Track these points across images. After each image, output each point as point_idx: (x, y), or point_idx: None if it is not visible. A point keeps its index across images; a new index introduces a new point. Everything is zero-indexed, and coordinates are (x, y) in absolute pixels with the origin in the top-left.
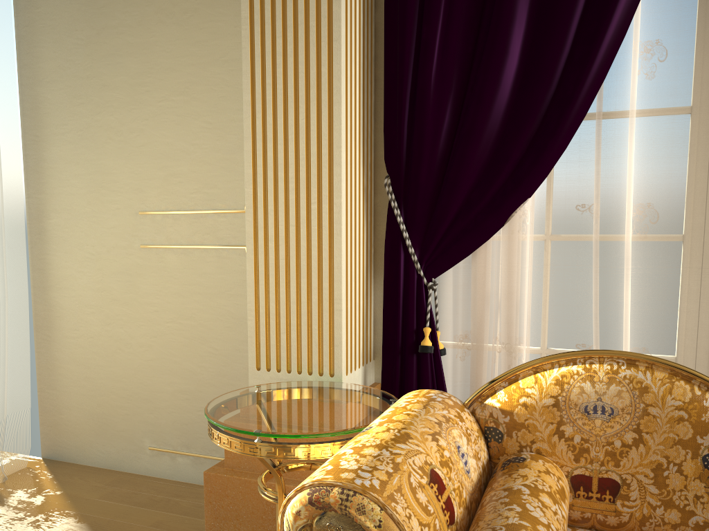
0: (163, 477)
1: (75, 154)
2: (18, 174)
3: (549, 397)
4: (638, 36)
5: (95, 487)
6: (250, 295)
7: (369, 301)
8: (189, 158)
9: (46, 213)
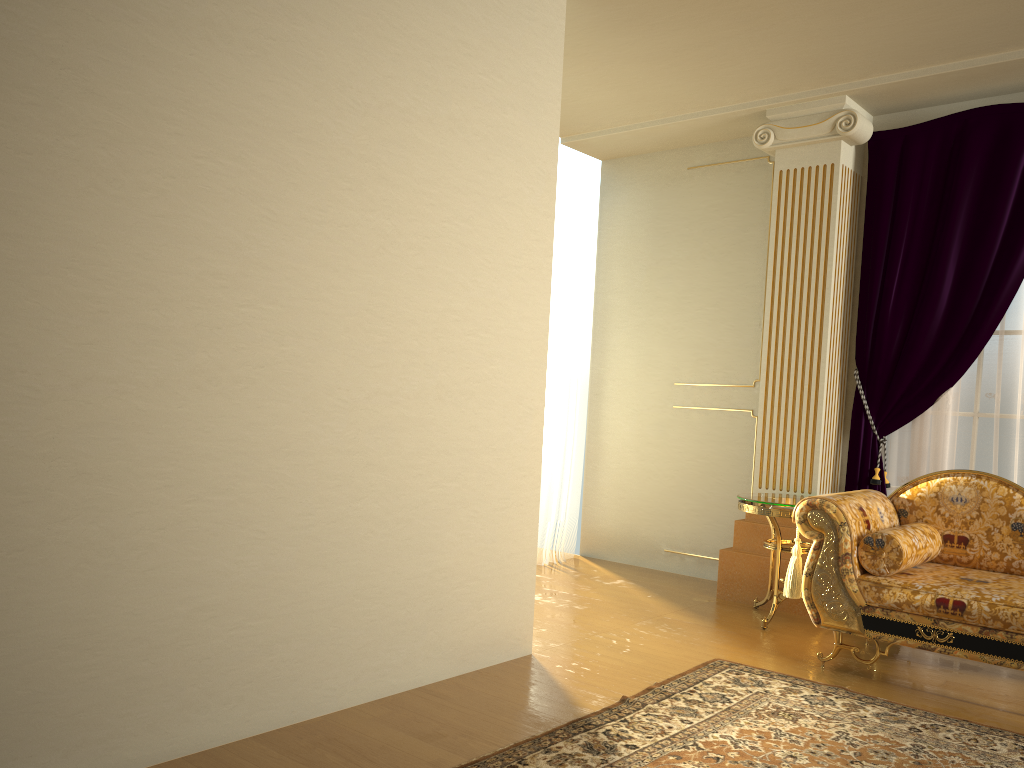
0: (672, 572)
1: (631, 341)
2: (588, 353)
3: (932, 492)
4: None
5: (627, 570)
6: (758, 440)
7: (838, 451)
8: (714, 348)
9: (604, 381)
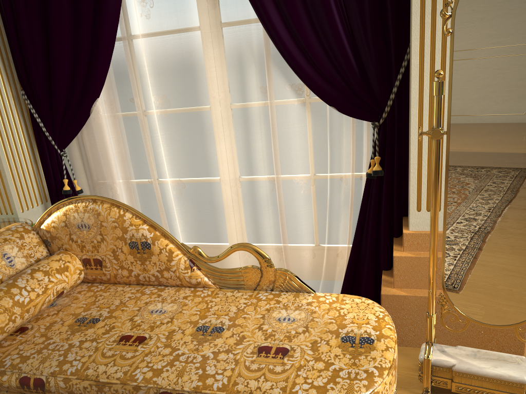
0: None
1: None
2: None
3: (62, 222)
4: None
5: None
6: None
7: (40, 165)
8: None
9: None
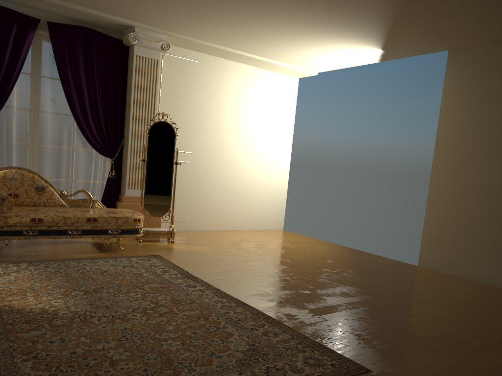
0: None
1: None
2: None
3: (2, 176)
4: (15, 91)
5: None
6: None
7: None
8: None
9: None
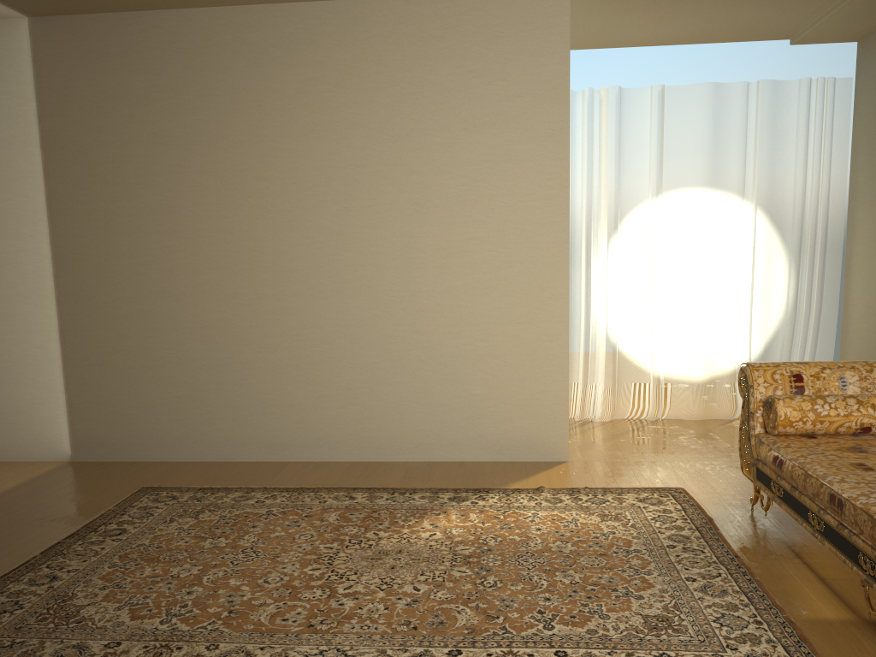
0: None
1: (867, 216)
2: (840, 230)
3: None
4: None
5: None
6: None
7: None
8: None
9: (852, 255)
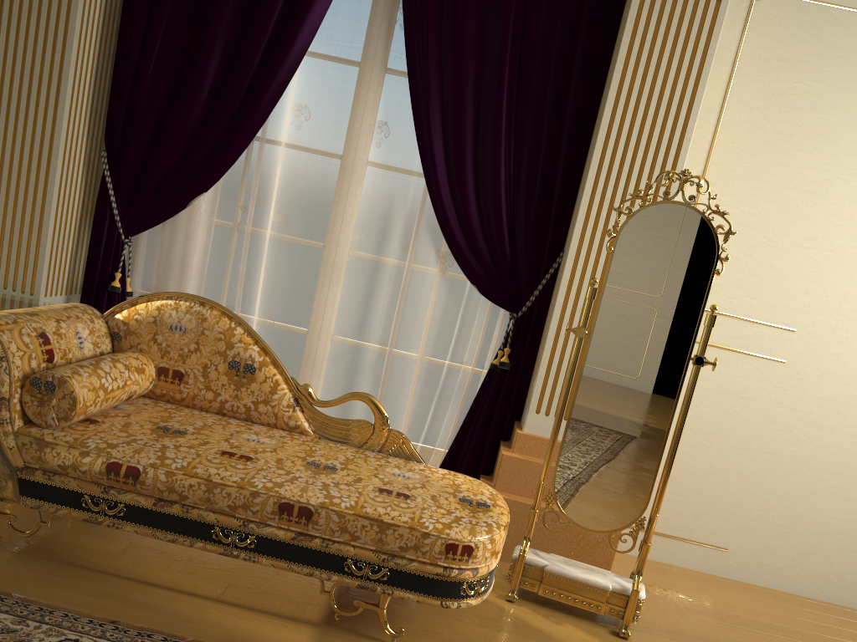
0: None
1: None
2: None
3: (151, 317)
4: (290, 99)
5: None
6: None
7: (80, 246)
8: None
9: None
